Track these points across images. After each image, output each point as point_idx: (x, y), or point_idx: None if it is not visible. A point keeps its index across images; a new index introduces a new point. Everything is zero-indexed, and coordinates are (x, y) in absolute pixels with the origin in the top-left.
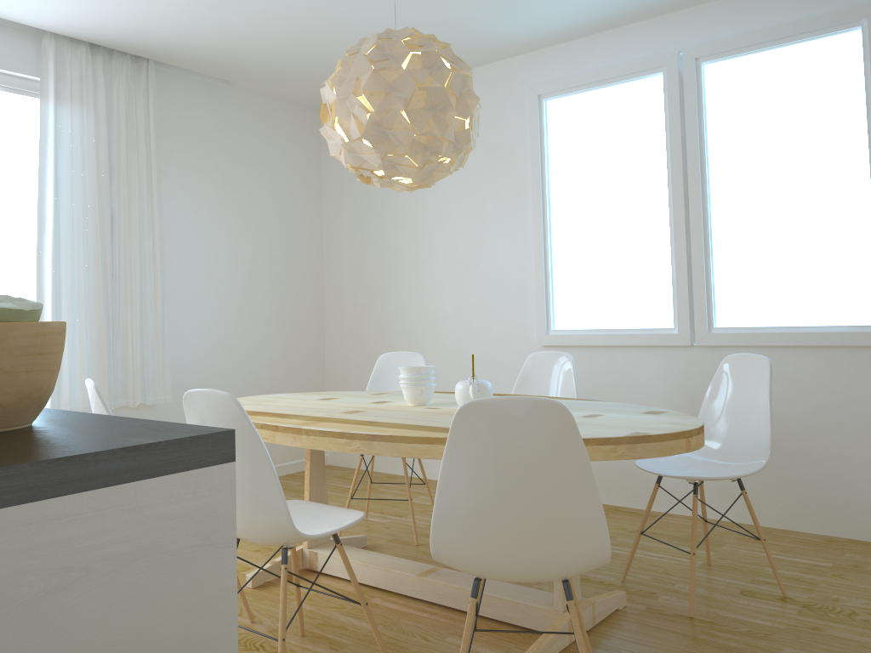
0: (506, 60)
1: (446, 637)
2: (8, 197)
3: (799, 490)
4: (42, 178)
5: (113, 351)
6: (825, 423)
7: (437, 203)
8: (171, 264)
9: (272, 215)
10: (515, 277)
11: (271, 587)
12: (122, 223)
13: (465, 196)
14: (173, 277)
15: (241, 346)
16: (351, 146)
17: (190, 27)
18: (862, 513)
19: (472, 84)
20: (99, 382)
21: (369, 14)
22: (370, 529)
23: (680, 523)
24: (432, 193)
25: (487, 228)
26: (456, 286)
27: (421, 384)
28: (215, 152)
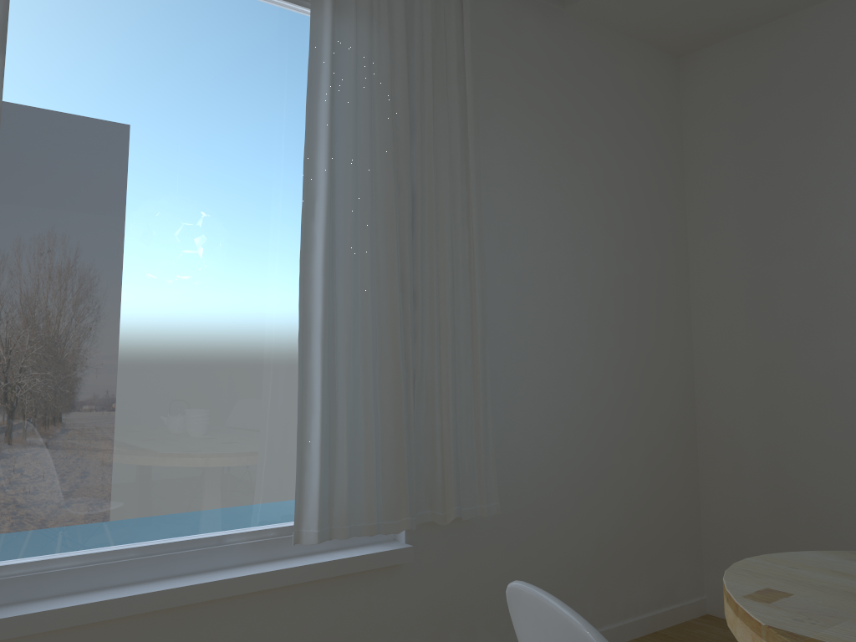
0: None
1: None
2: (259, 162)
3: None
4: (310, 130)
5: (413, 425)
6: None
7: None
8: (491, 281)
9: (623, 210)
10: None
11: None
12: (426, 208)
13: None
14: (494, 302)
15: (586, 417)
16: None
17: None
18: None
19: None
20: (394, 480)
21: None
22: None
23: None
24: None
25: None
26: None
27: None
28: (548, 108)
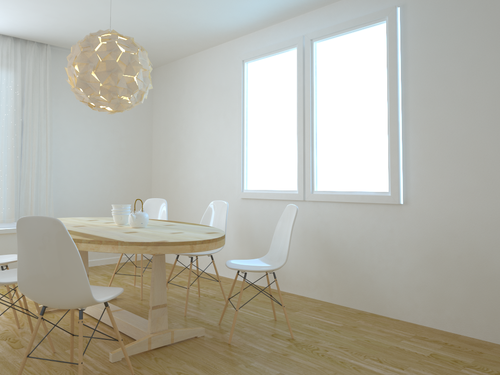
0: (231, 41)
1: (97, 342)
2: None
3: (350, 284)
4: None
5: (20, 193)
6: (363, 247)
7: (199, 119)
8: (58, 149)
9: (121, 124)
10: (230, 160)
11: (48, 313)
12: (29, 128)
13: (211, 115)
14: (59, 156)
15: (98, 193)
16: (75, 90)
17: (55, 28)
18: (378, 299)
19: (137, 58)
20: (10, 208)
21: (138, 19)
22: (129, 290)
23: (291, 299)
24: (198, 113)
25: (220, 133)
26: (206, 164)
27: (120, 214)
28: None
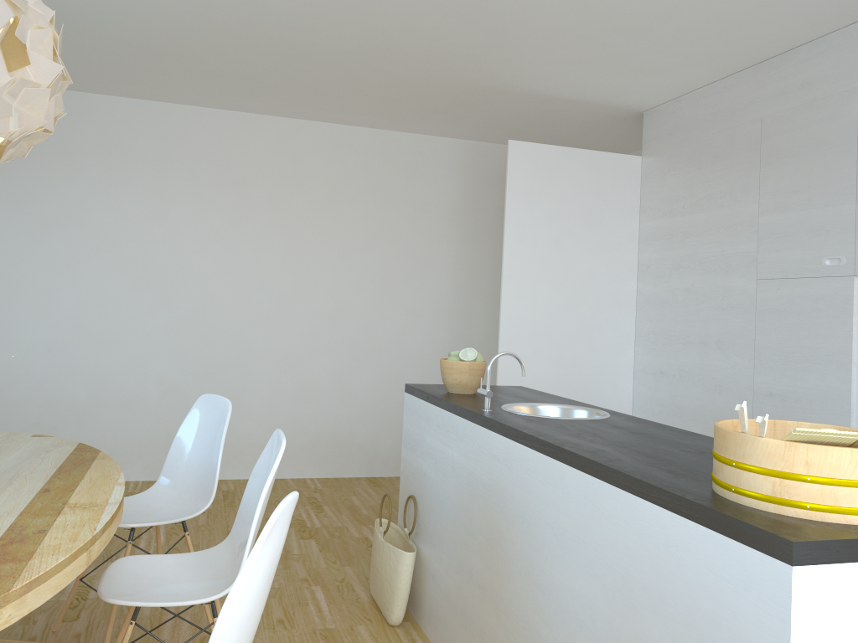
0: None
1: None
2: None
3: None
4: None
5: None
6: None
7: None
8: None
9: None
10: None
11: None
12: None
13: None
14: None
15: None
16: (36, 132)
17: None
18: None
19: None
20: None
21: None
22: None
23: None
24: None
25: None
26: None
27: None
28: None
